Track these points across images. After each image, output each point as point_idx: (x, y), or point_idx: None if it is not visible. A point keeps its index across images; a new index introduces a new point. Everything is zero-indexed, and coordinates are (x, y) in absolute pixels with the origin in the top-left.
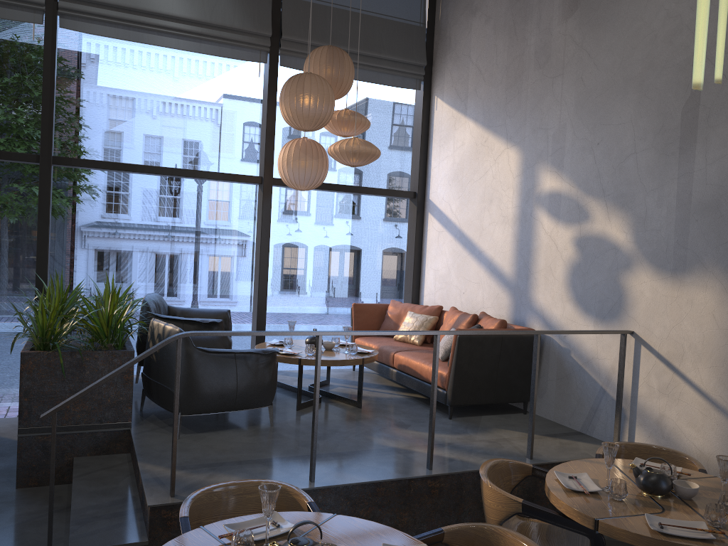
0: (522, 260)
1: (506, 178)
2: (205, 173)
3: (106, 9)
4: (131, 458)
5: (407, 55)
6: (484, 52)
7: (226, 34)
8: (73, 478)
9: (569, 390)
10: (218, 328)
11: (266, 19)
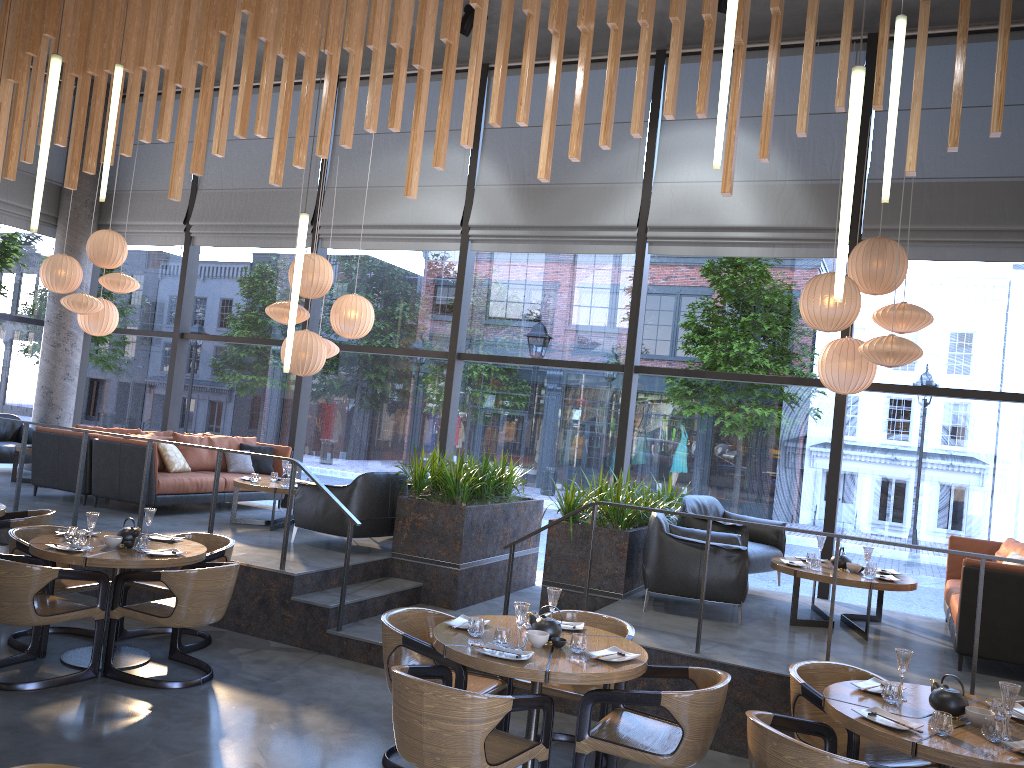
0: None
1: None
2: (772, 378)
3: (685, 231)
4: None
5: None
6: None
7: (798, 234)
8: None
9: None
10: (741, 532)
11: None
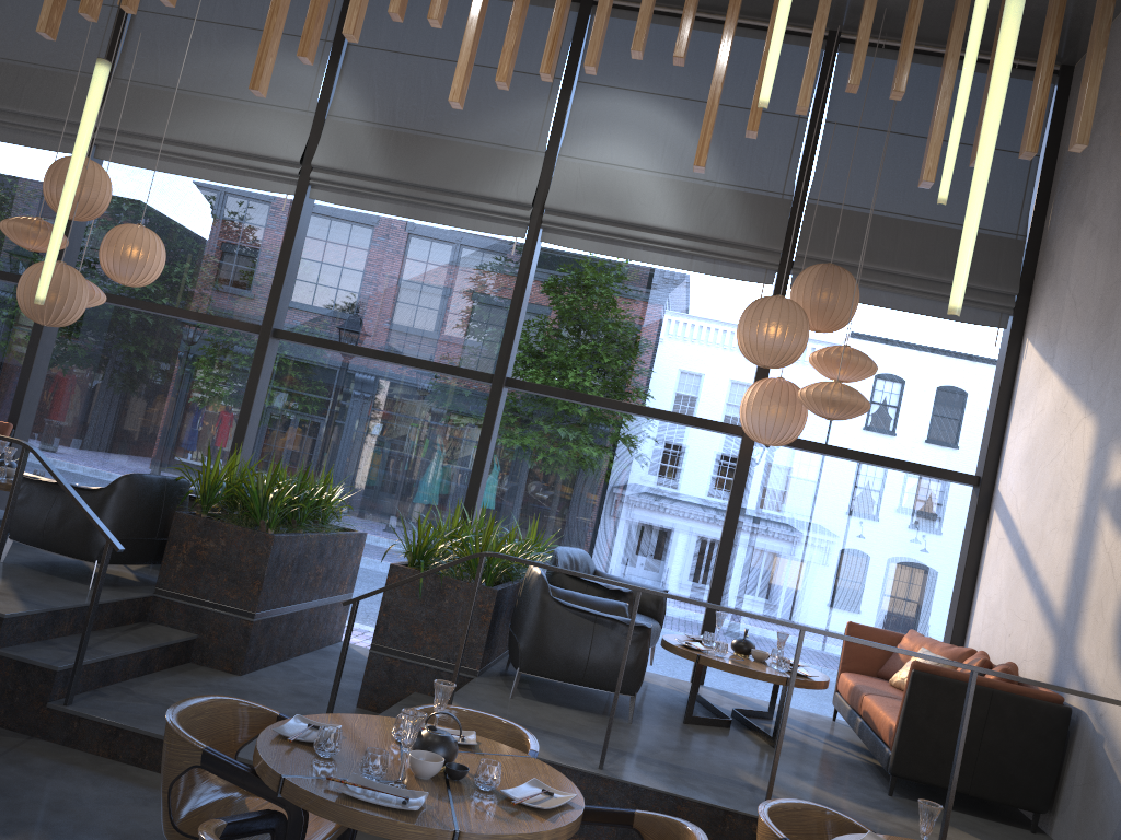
0: (1074, 589)
1: (1077, 462)
2: (670, 414)
3: (590, 222)
4: None
5: (985, 279)
6: (1082, 277)
7: (723, 249)
8: (395, 704)
9: (1093, 804)
10: (625, 599)
11: (779, 231)
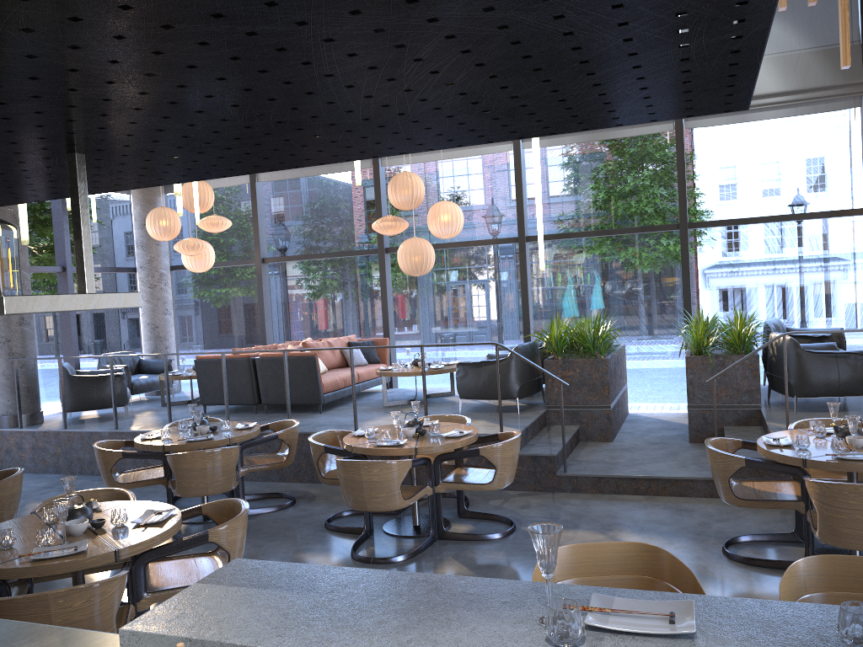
0: None
1: None
2: (809, 214)
3: None
4: (762, 428)
5: None
6: None
7: (819, 93)
8: (724, 434)
9: None
10: (828, 340)
11: (857, 68)
